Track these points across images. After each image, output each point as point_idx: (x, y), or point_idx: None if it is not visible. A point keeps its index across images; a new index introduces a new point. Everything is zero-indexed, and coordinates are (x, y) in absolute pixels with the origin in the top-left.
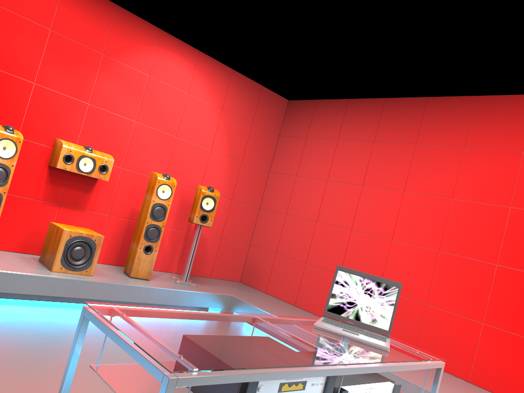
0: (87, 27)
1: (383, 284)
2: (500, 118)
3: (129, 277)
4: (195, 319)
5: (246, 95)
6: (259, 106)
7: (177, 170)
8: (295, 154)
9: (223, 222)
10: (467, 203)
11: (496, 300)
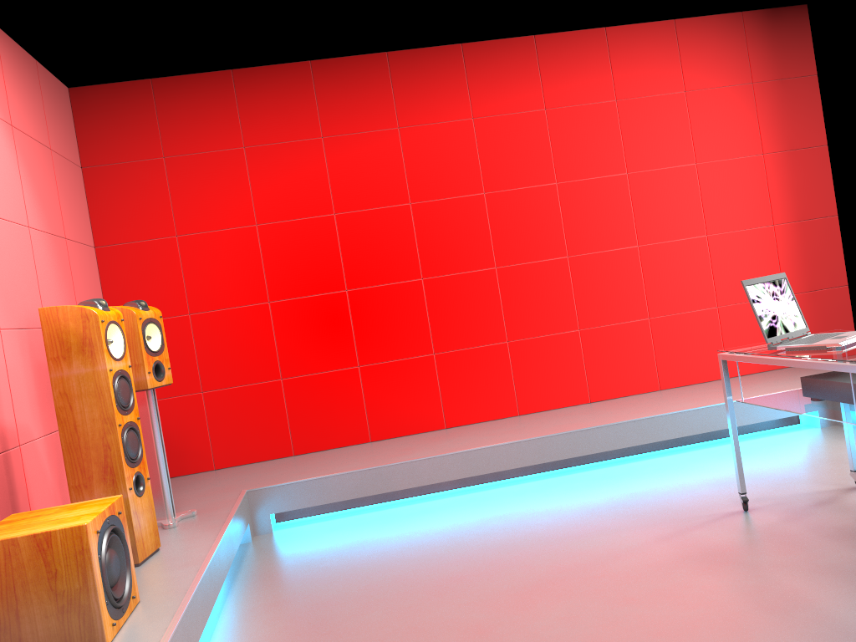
0: None
1: (776, 282)
2: (503, 72)
3: None
4: None
5: (27, 86)
6: (47, 108)
7: (7, 295)
8: (150, 196)
9: None
10: (506, 193)
11: (582, 297)
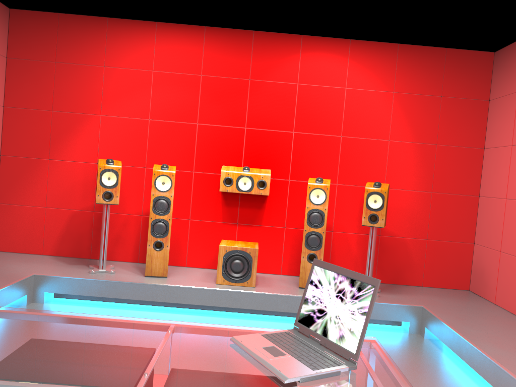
0: (230, 61)
1: (357, 283)
2: None
3: (299, 287)
4: (52, 323)
5: (425, 66)
6: (448, 73)
7: (350, 170)
8: (507, 118)
9: (426, 220)
10: None
11: None
